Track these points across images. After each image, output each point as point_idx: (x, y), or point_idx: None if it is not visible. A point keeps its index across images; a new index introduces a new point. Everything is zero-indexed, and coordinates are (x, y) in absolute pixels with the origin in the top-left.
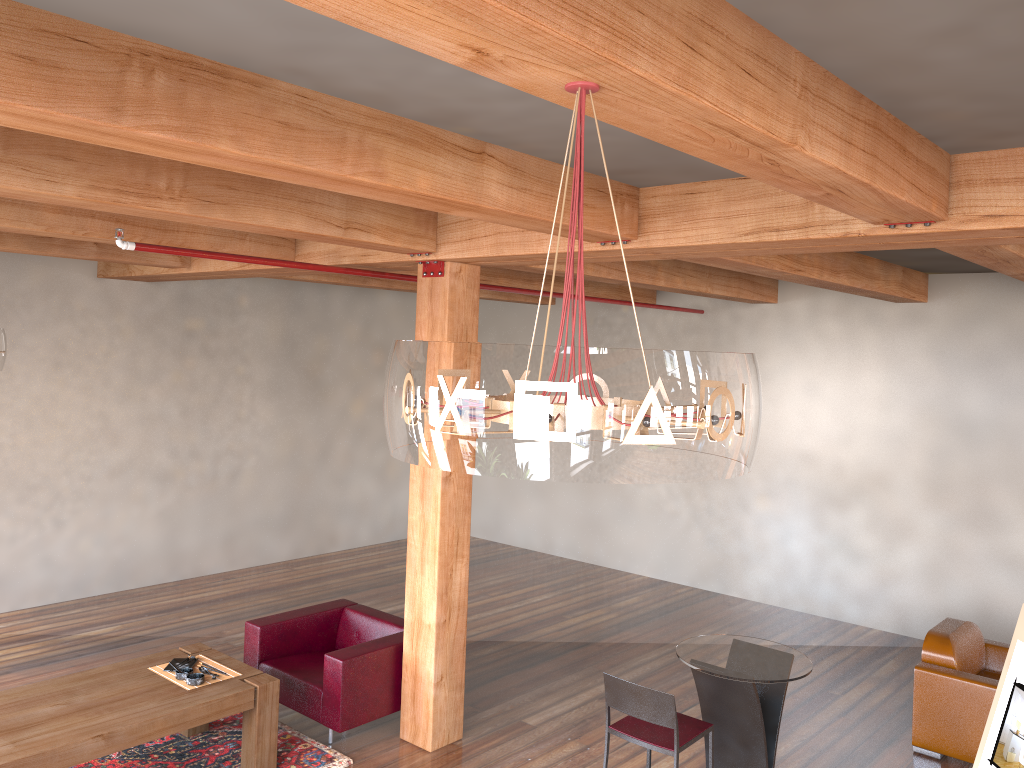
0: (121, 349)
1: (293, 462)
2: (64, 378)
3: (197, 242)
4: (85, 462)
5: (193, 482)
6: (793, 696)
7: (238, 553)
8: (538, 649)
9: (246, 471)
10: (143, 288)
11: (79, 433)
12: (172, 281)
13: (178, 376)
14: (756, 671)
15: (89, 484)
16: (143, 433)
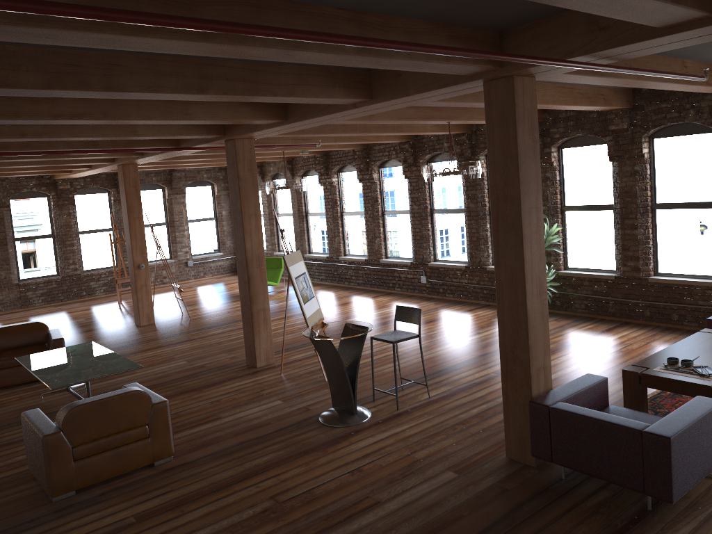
0: None
1: None
2: None
3: None
4: None
5: None
6: (181, 513)
7: None
8: None
9: None
10: None
11: None
12: None
13: None
14: (341, 323)
15: None
16: None
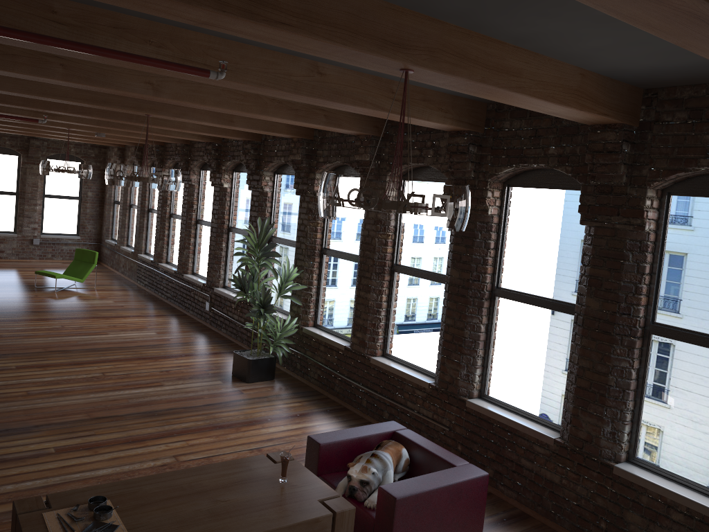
0: None
1: None
2: None
3: None
4: None
5: None
6: None
7: None
8: None
9: None
10: None
11: None
12: None
13: None
14: None
15: None
16: None
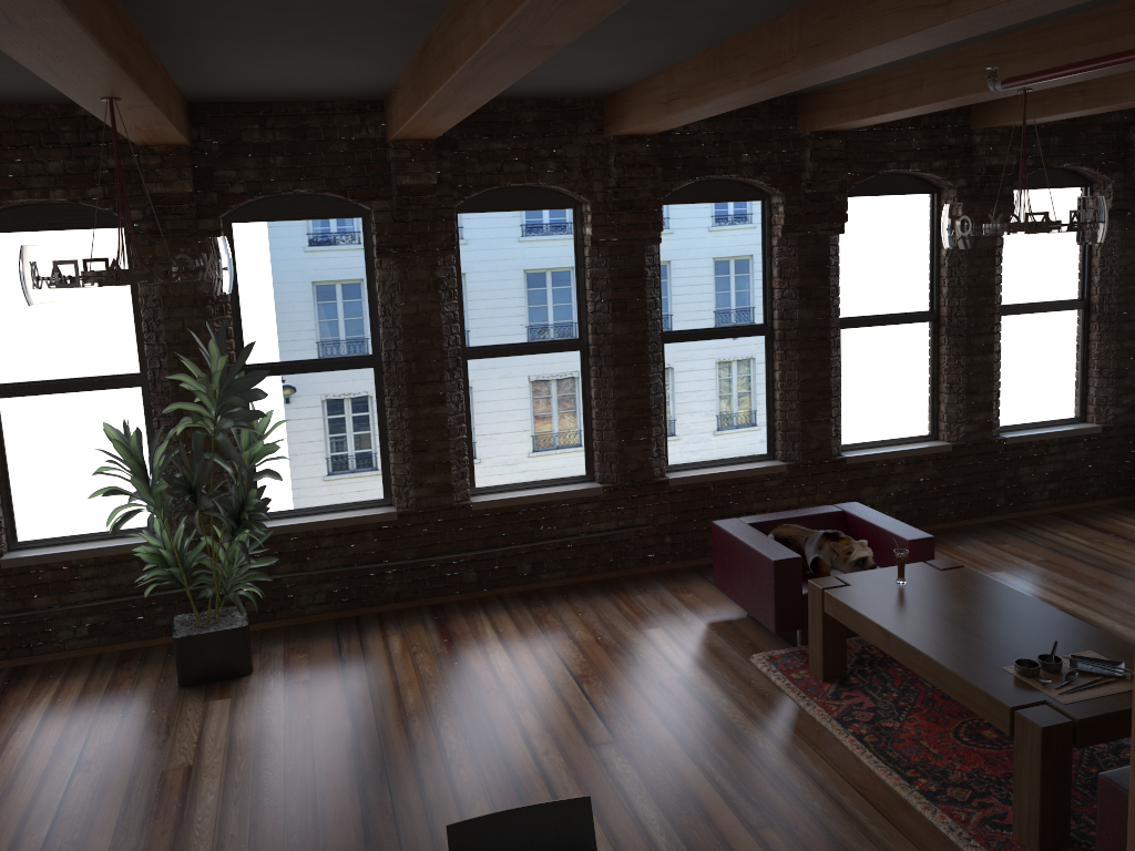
0: None
1: None
2: None
3: None
4: None
5: None
6: None
7: None
8: None
9: None
10: None
11: None
12: None
13: None
14: None
15: None
16: None
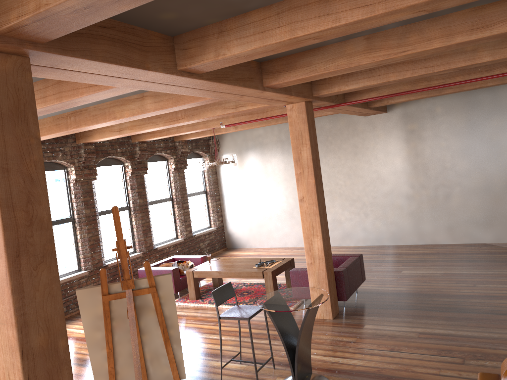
0: (379, 143)
1: (486, 190)
2: (358, 158)
3: (274, 113)
4: (372, 191)
5: (424, 199)
6: None
7: (456, 235)
8: (470, 307)
9: (454, 194)
10: (385, 116)
11: (368, 179)
12: (397, 109)
13: (408, 151)
14: (270, 302)
15: (375, 200)
16: (395, 178)
